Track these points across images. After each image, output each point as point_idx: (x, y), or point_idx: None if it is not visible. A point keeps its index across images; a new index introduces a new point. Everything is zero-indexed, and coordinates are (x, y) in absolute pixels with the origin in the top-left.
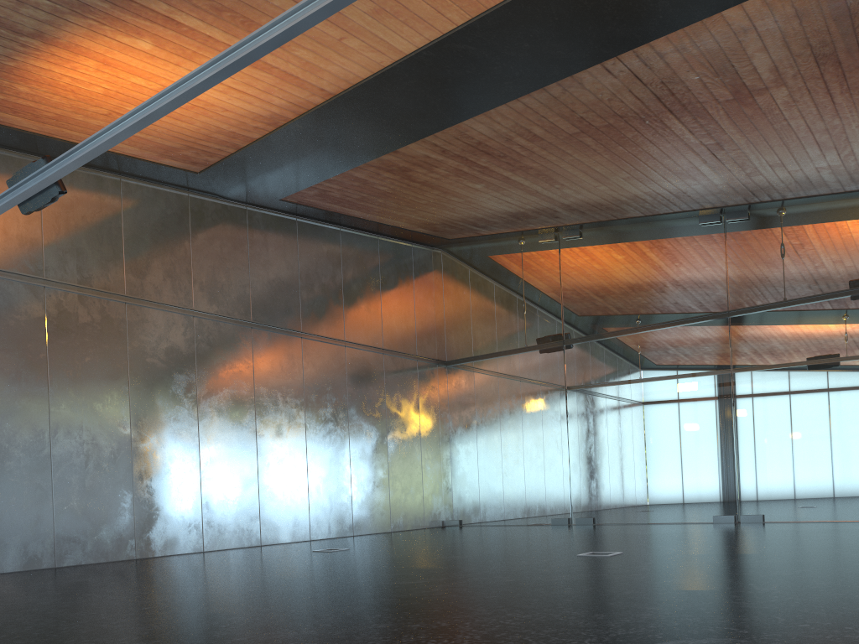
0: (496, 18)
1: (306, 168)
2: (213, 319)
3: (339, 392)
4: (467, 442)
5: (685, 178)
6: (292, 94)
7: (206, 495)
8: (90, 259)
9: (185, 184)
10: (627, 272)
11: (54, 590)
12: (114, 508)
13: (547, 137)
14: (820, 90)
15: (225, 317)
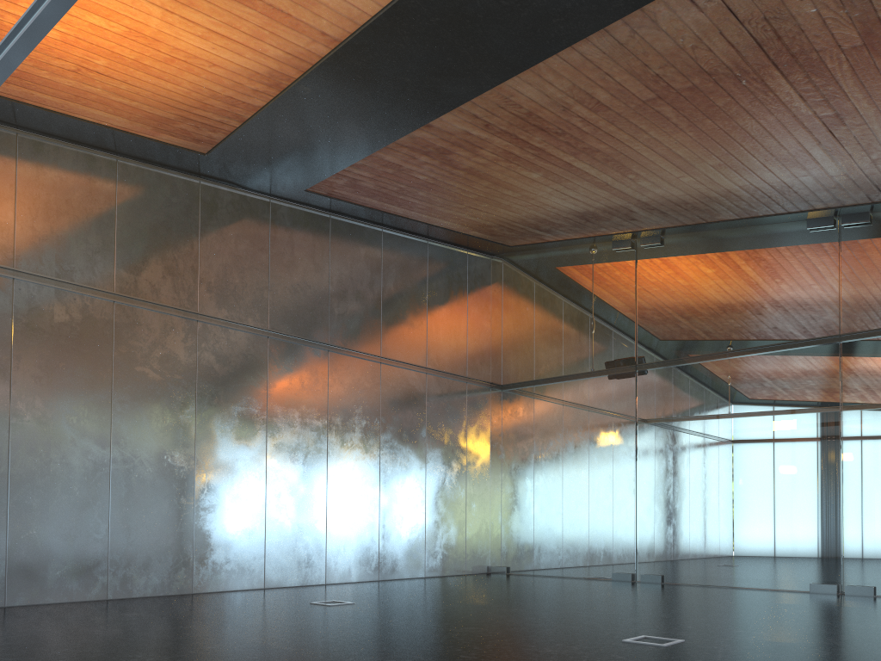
0: None
1: (326, 148)
2: (221, 324)
3: (370, 414)
4: (520, 478)
5: (792, 166)
6: (288, 40)
7: (200, 527)
8: (73, 249)
9: (194, 168)
10: (716, 285)
11: None
12: (84, 539)
13: (614, 105)
14: None
15: (236, 323)
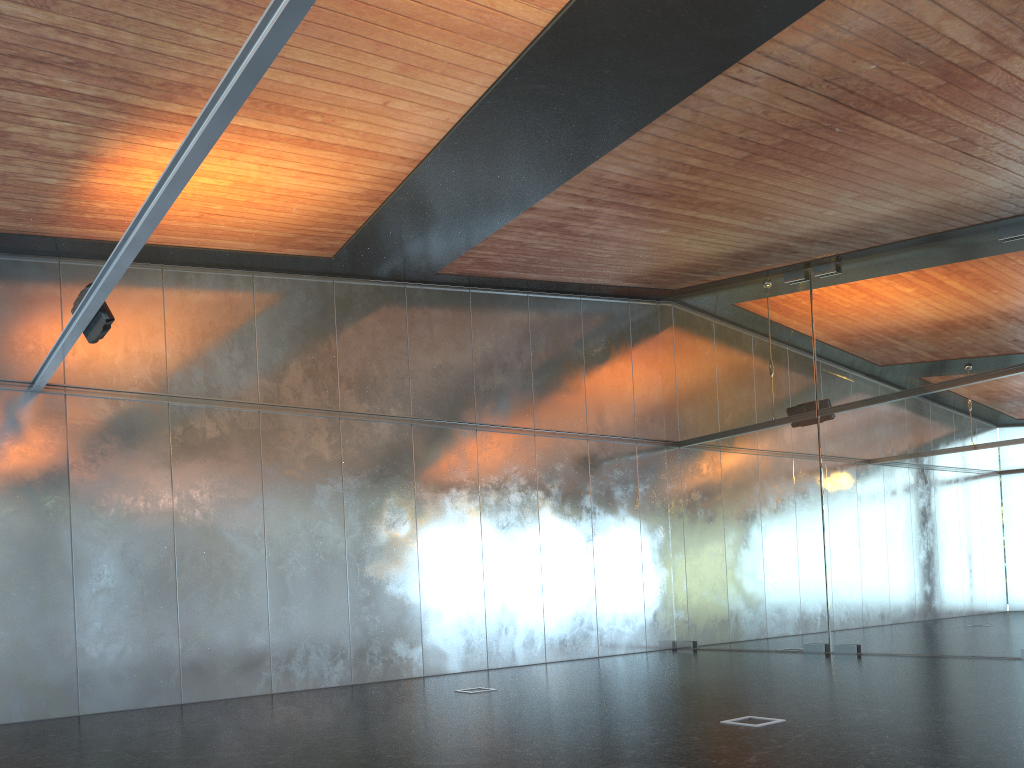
0: (547, 49)
1: (441, 238)
2: (363, 419)
3: (526, 490)
4: (701, 543)
5: (944, 186)
6: (373, 167)
7: (355, 620)
8: (218, 368)
9: (325, 270)
10: (900, 314)
11: (113, 745)
12: (247, 638)
13: (711, 166)
14: None
15: (378, 415)
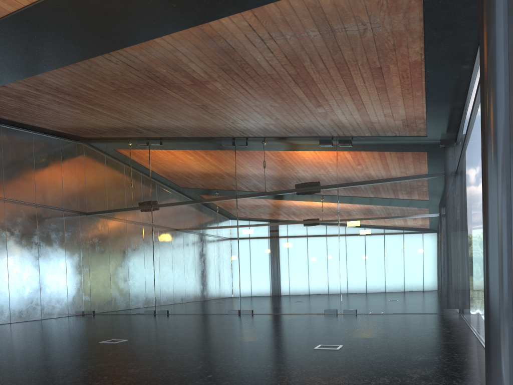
0: (12, 21)
1: None
2: None
3: None
4: (97, 263)
5: (199, 120)
6: None
7: None
8: None
9: None
10: (186, 168)
11: None
12: None
13: (99, 90)
14: (238, 86)
15: None
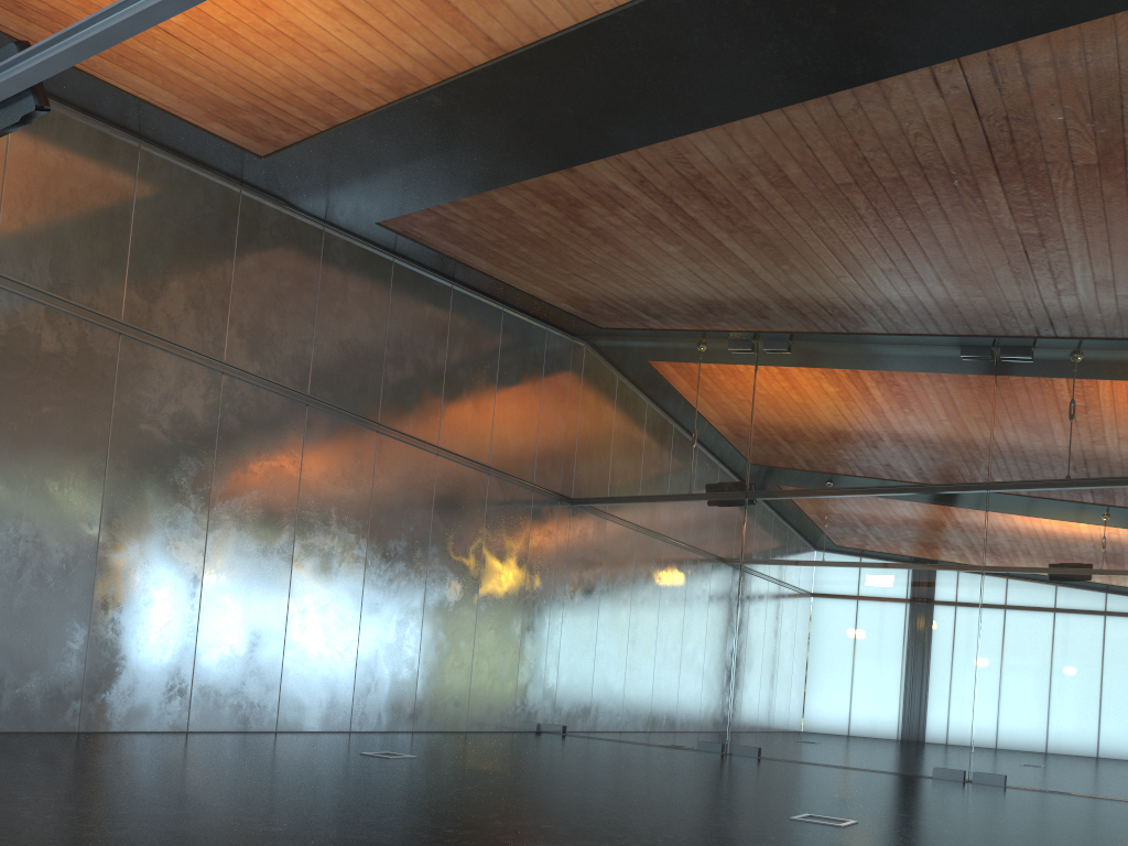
0: None
1: (429, 175)
2: (252, 381)
3: (420, 519)
4: (589, 616)
5: (969, 283)
6: (439, 39)
7: (204, 645)
8: (73, 256)
9: (239, 172)
10: (850, 408)
11: None
12: (55, 648)
13: (801, 183)
14: None
15: (270, 382)
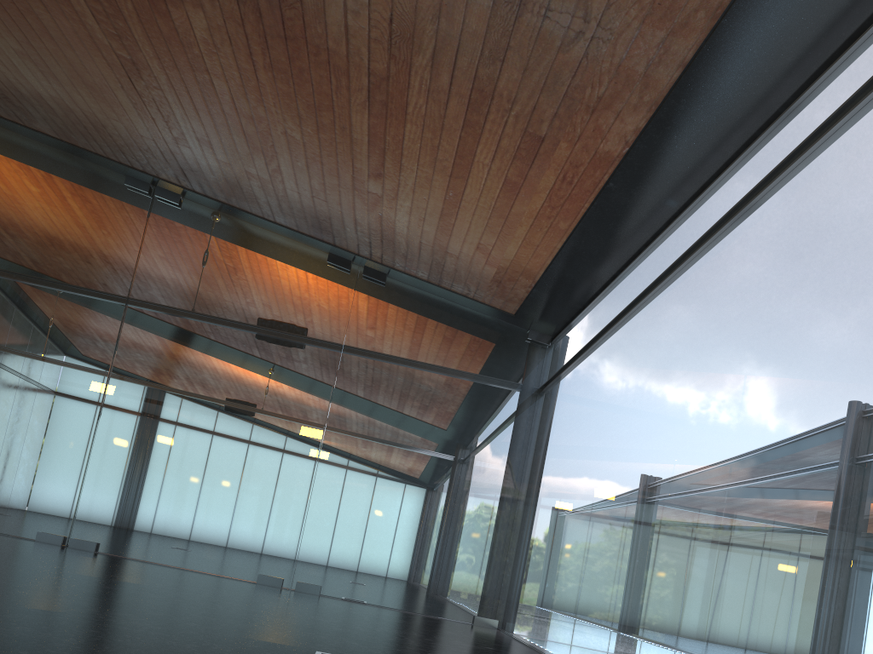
0: None
1: None
2: None
3: None
4: None
5: (101, 101)
6: None
7: None
8: None
9: None
10: (22, 198)
11: None
12: None
13: None
14: (243, 47)
15: None
